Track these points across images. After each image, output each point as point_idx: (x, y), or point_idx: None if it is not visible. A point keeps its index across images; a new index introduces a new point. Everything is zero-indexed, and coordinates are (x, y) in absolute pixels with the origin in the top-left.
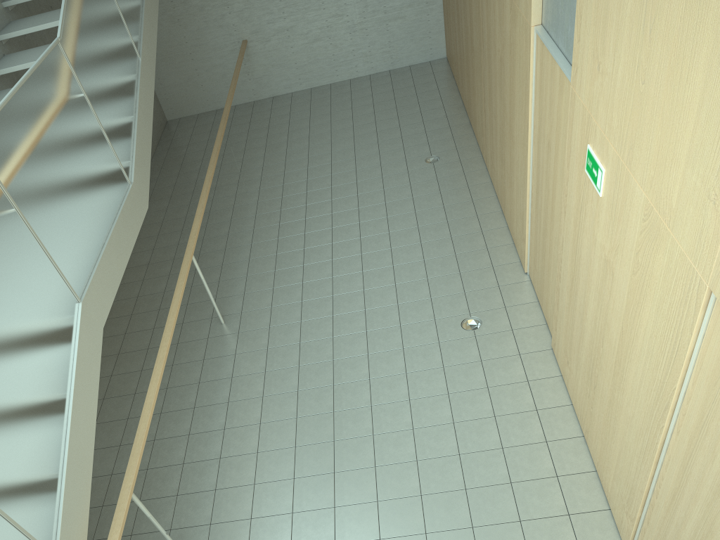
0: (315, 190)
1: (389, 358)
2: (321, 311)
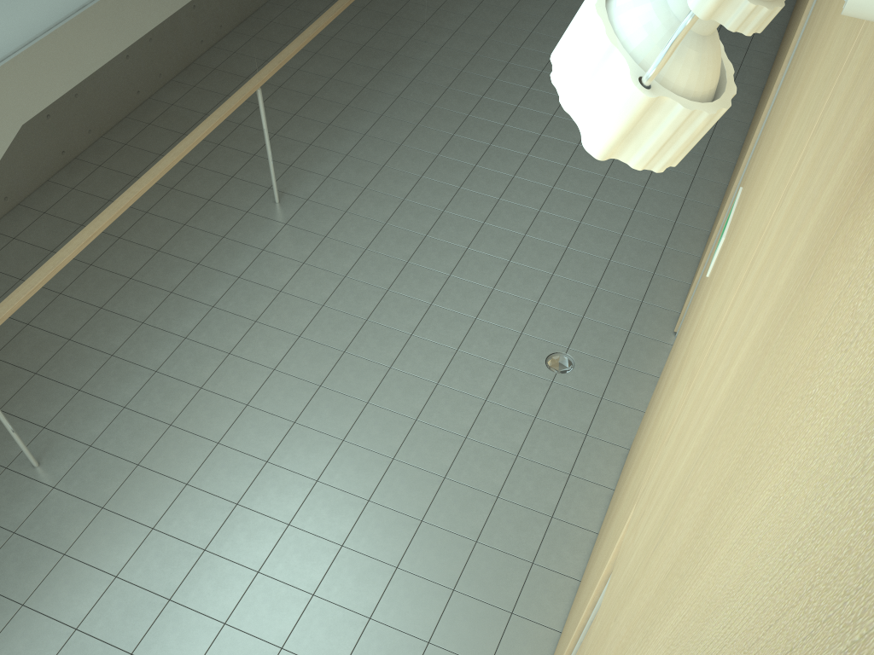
0: (506, 83)
1: (431, 354)
2: (399, 249)
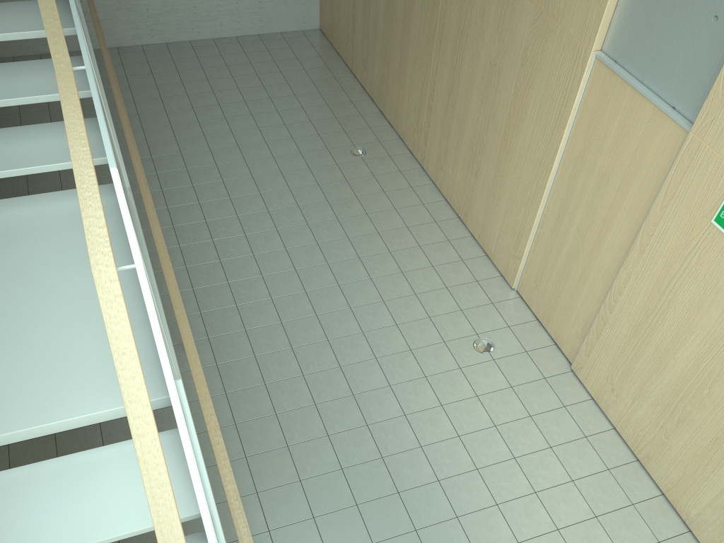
0: (233, 180)
1: (415, 389)
2: (311, 334)
